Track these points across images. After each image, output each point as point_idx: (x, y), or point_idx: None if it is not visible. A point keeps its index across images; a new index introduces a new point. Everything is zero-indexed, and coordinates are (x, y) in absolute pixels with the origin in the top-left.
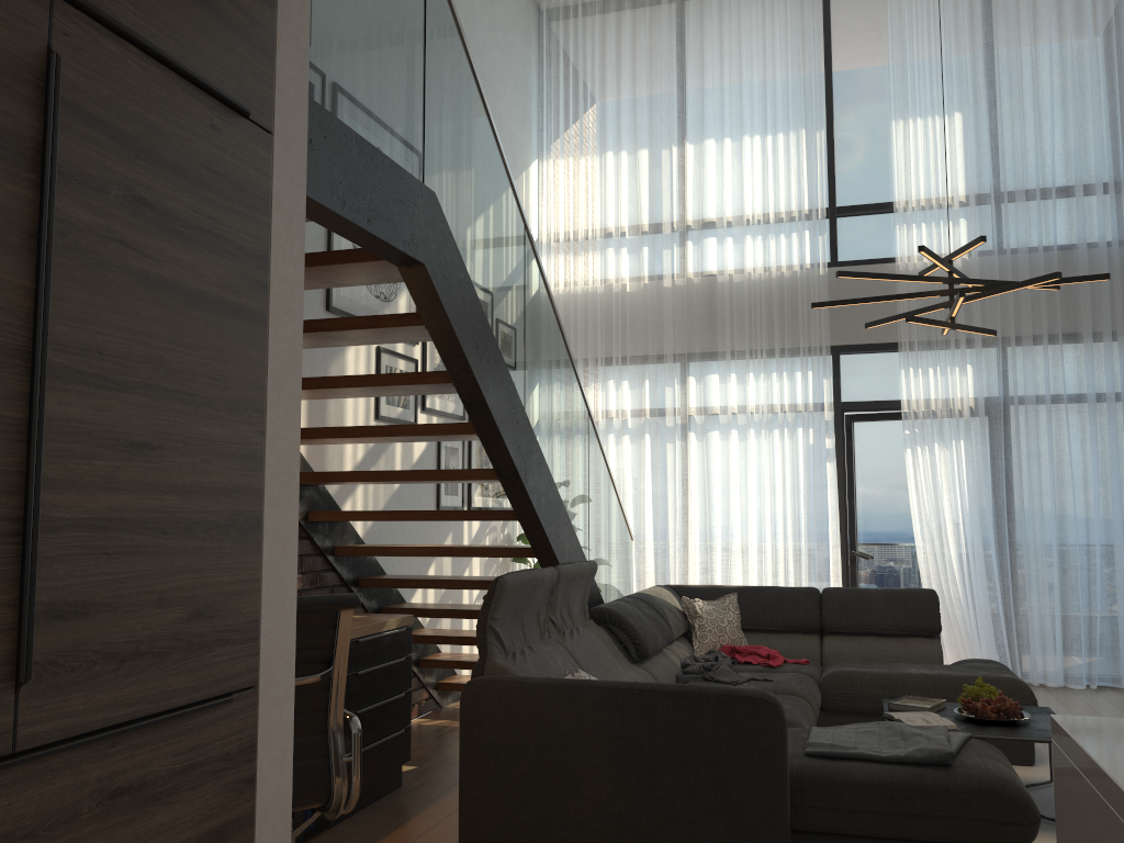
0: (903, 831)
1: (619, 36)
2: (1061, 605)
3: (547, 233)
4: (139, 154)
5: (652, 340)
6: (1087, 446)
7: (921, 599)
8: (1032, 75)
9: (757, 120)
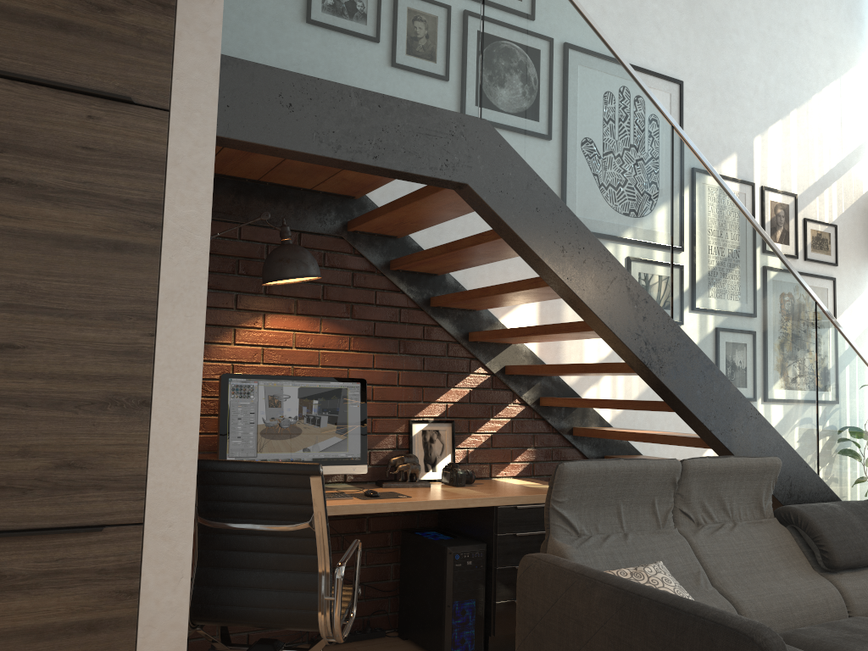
0: None
1: None
2: None
3: None
4: (4, 149)
5: None
6: None
7: None
8: None
9: None
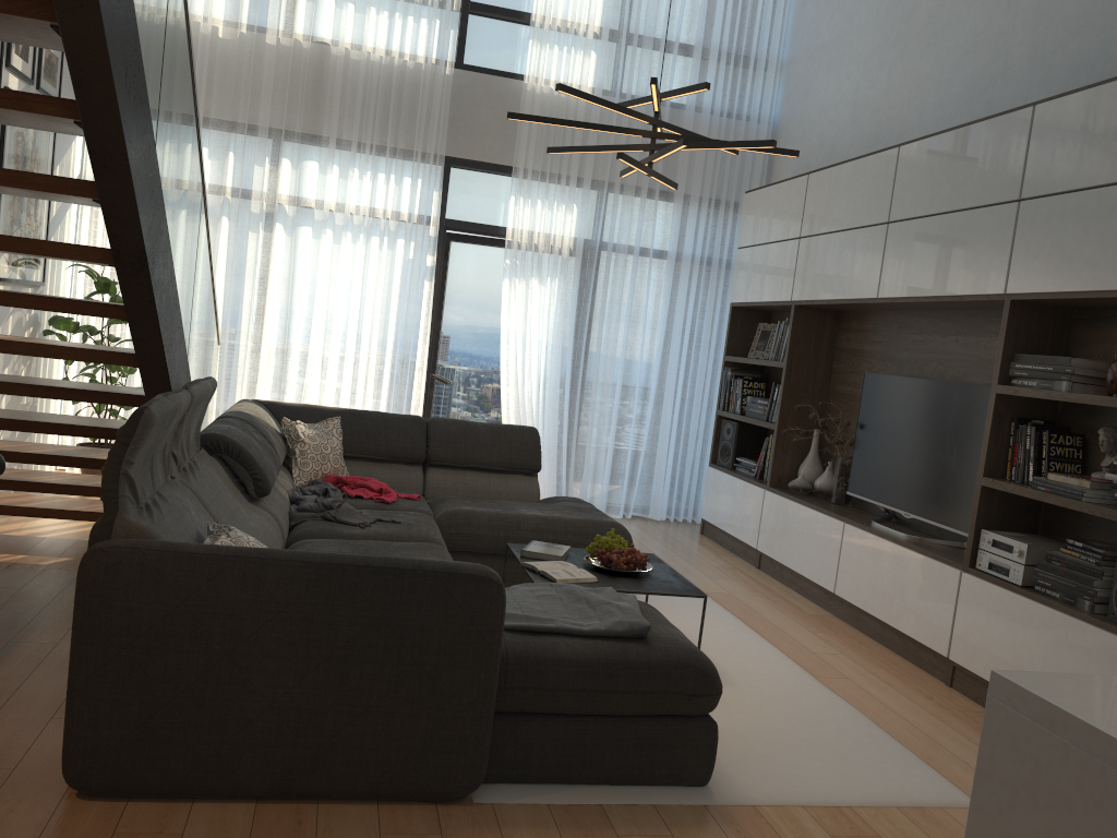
0: (603, 707)
1: None
2: (615, 443)
3: None
4: None
5: (245, 106)
6: (661, 301)
7: (525, 437)
8: None
9: None
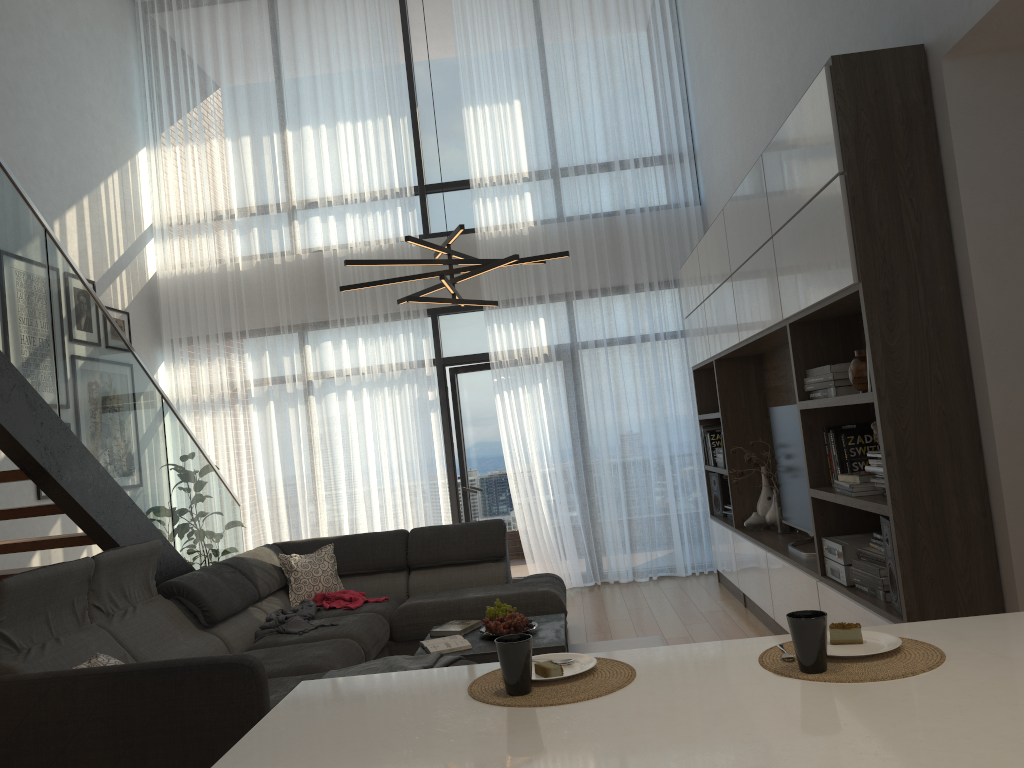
0: None
1: (215, 29)
2: (628, 513)
3: (159, 218)
4: None
5: (268, 314)
6: (637, 380)
7: (490, 529)
8: (573, 67)
9: (349, 108)
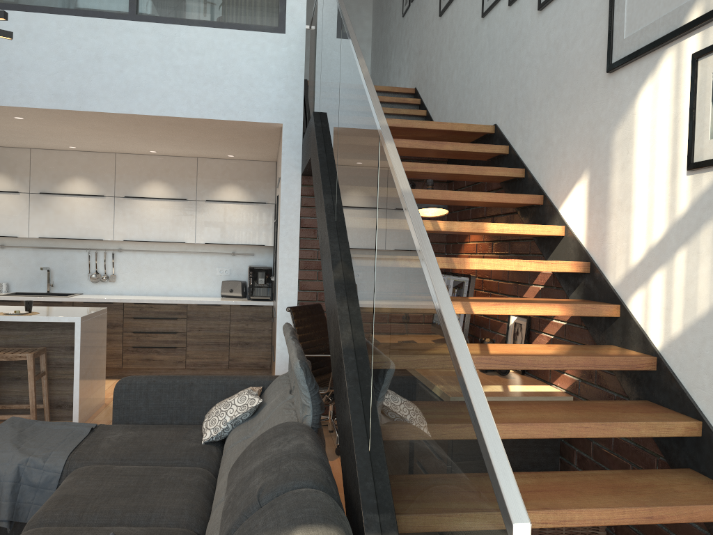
0: None
1: None
2: None
3: None
4: (279, 203)
5: None
6: None
7: None
8: None
9: None
